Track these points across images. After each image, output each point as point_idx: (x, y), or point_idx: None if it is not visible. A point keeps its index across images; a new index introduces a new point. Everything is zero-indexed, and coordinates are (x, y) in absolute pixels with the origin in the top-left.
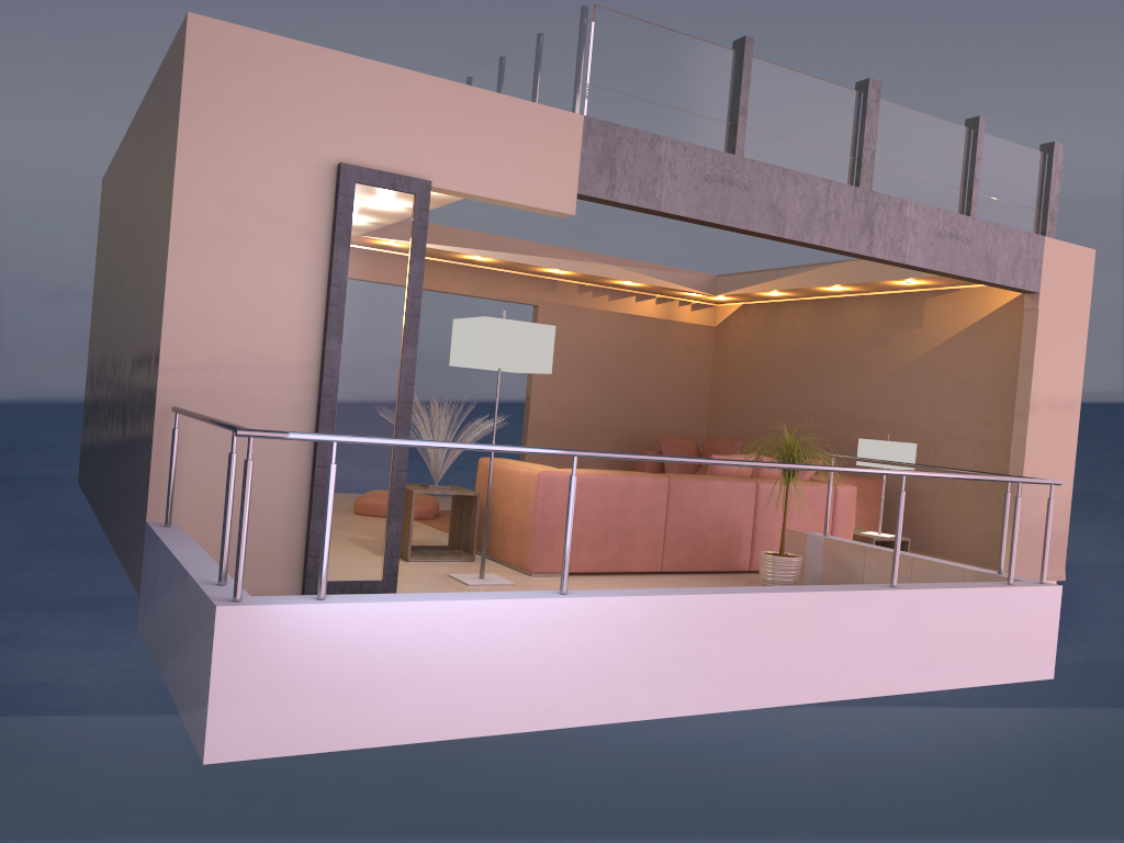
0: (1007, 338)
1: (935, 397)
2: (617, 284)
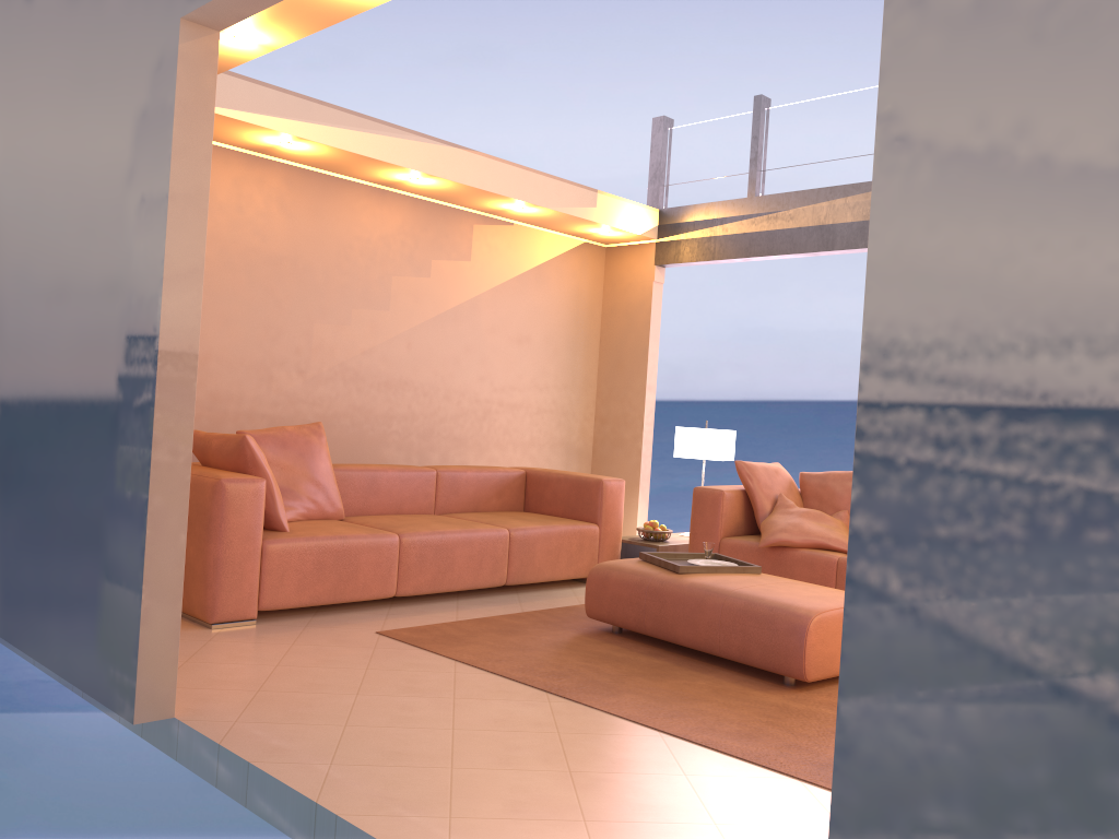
0: (558, 295)
1: (488, 355)
2: None
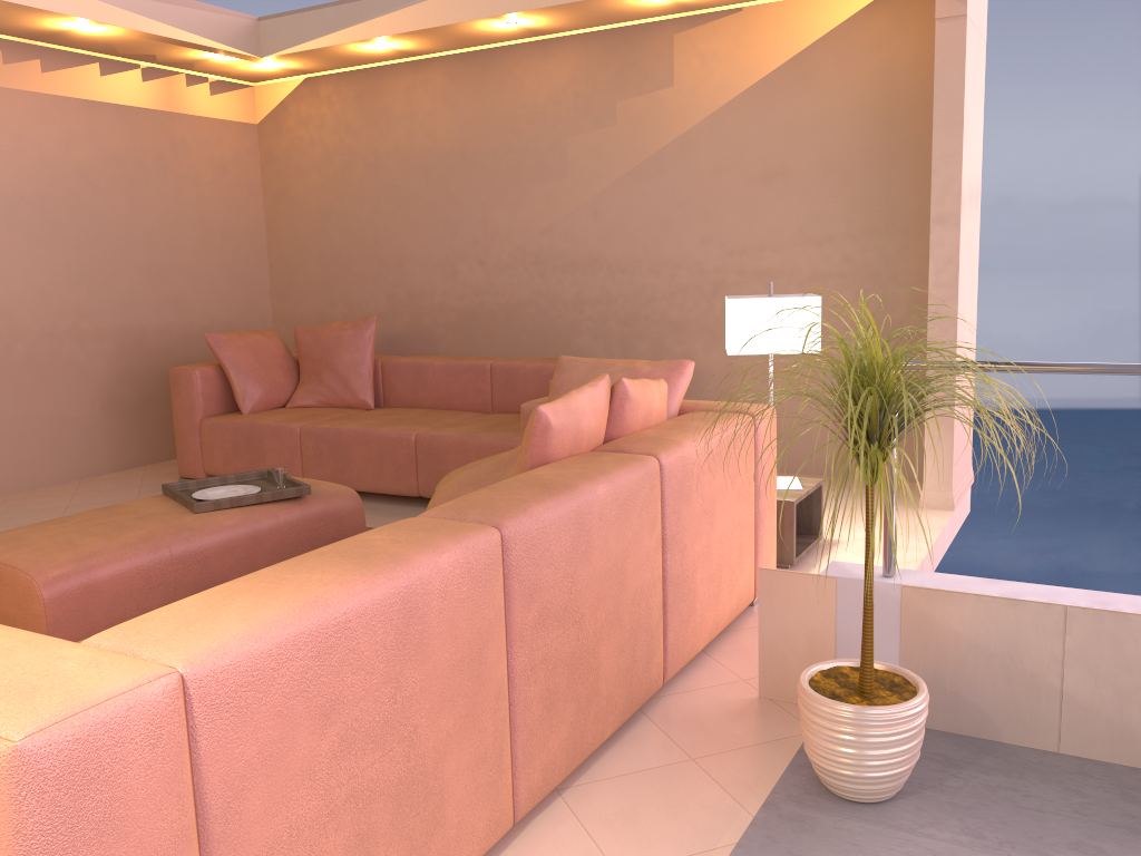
0: (843, 90)
1: (715, 208)
2: (57, 33)
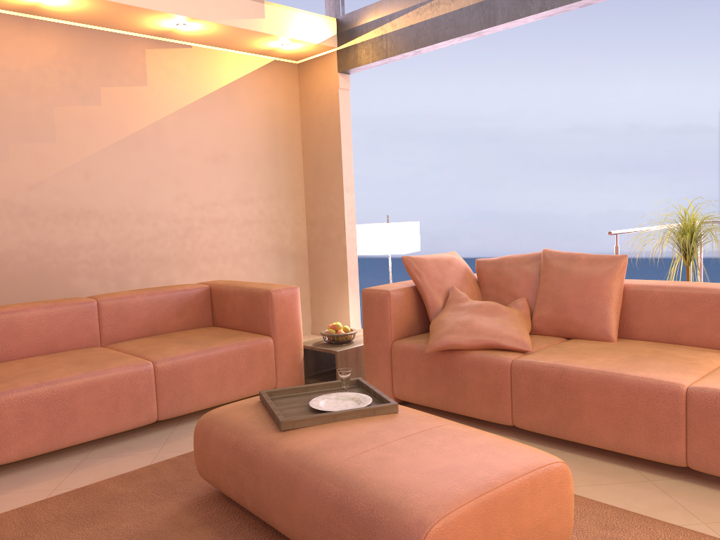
0: (252, 112)
1: (182, 176)
2: None
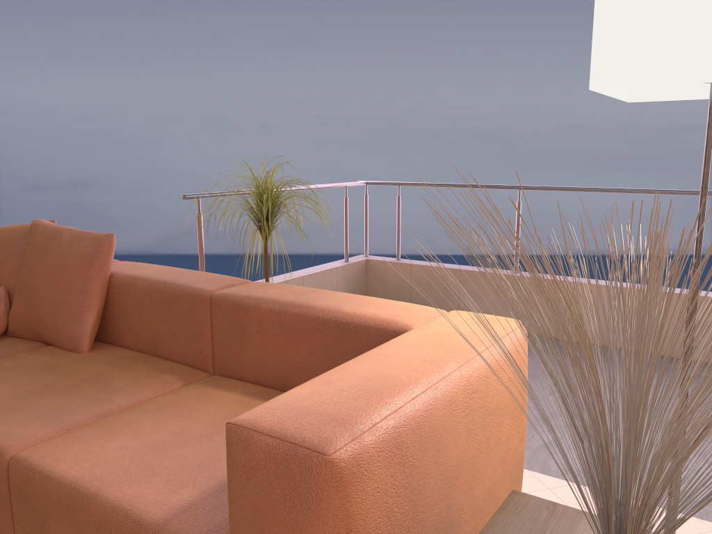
0: None
1: None
2: None
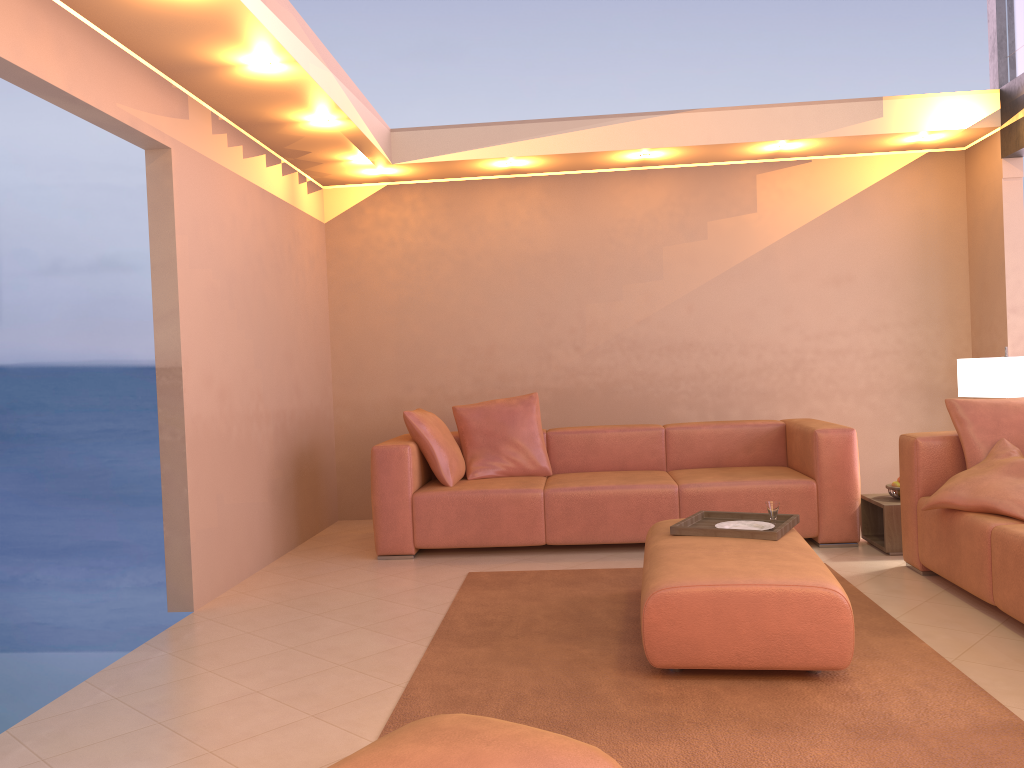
0: (890, 222)
1: (794, 303)
2: (282, 123)
